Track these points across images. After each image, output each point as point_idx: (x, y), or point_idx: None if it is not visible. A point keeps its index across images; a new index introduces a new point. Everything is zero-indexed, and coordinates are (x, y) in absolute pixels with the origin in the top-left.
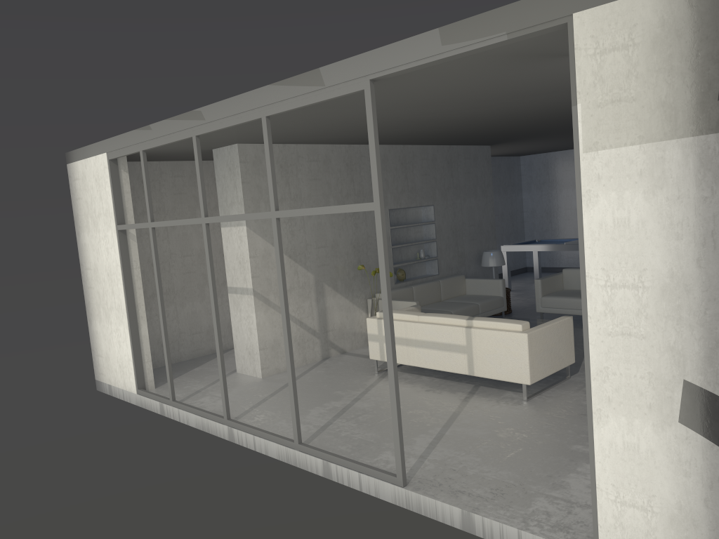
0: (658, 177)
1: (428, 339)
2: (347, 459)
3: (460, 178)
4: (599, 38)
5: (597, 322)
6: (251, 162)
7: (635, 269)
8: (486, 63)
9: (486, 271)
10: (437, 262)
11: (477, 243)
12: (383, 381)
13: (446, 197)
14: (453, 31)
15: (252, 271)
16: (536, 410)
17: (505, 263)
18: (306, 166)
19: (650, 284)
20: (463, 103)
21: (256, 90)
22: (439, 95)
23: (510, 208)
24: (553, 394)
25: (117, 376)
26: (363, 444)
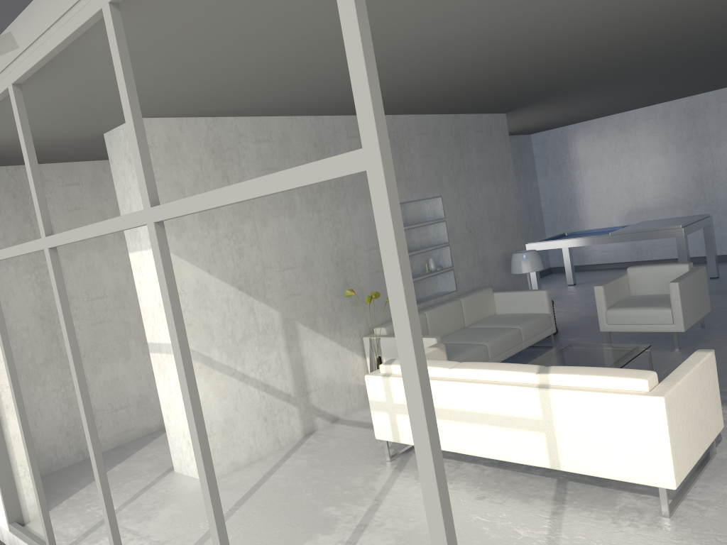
0: None
1: (472, 408)
2: None
3: (473, 158)
4: None
5: None
6: (162, 146)
7: None
8: None
9: (516, 280)
10: (454, 273)
11: (502, 243)
12: (401, 478)
13: (457, 184)
14: None
15: None
16: (701, 542)
17: None
18: (253, 150)
19: None
20: None
21: None
22: None
23: (526, 197)
24: (710, 496)
25: None
26: None
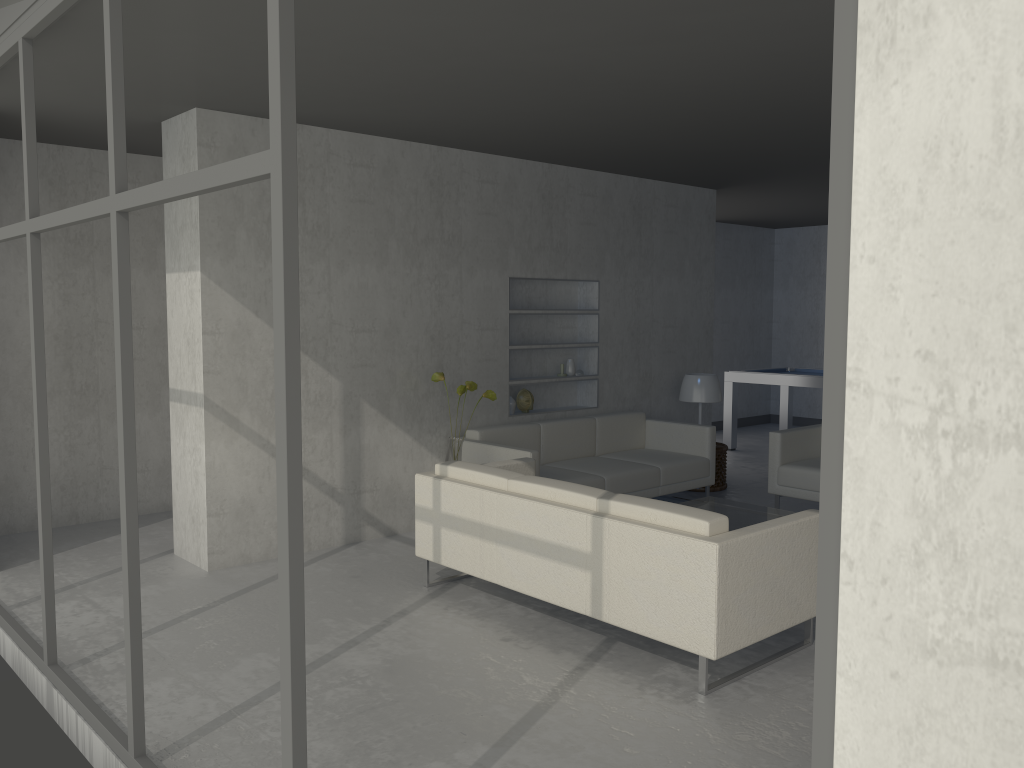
0: None
1: (521, 530)
2: None
3: (655, 240)
4: None
5: (878, 589)
6: (225, 148)
7: None
8: None
9: (688, 412)
10: (597, 384)
11: (677, 359)
12: (428, 606)
13: (626, 270)
14: None
15: (206, 362)
16: (722, 723)
17: (730, 402)
18: (345, 174)
19: None
20: (616, 11)
21: None
22: None
23: (751, 312)
24: (768, 684)
25: None
26: None
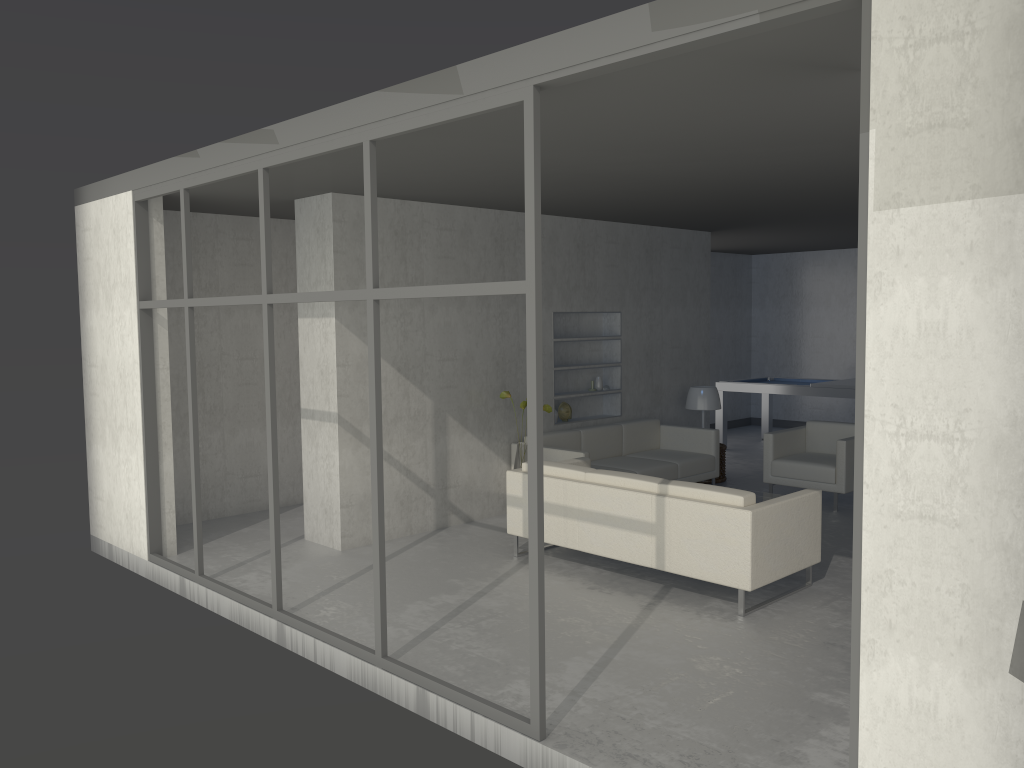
0: (1002, 256)
1: (598, 509)
2: (455, 688)
3: (664, 276)
4: (914, 22)
5: (878, 494)
6: (351, 222)
7: (950, 408)
8: (719, 72)
9: (691, 417)
10: (621, 397)
11: (682, 374)
12: (524, 569)
13: (641, 302)
14: (673, 8)
15: (339, 387)
16: (758, 631)
17: (721, 408)
18: (434, 237)
19: (975, 435)
20: (676, 149)
21: (358, 98)
22: (642, 129)
23: (733, 329)
24: (785, 609)
25: (122, 531)
26: (483, 666)
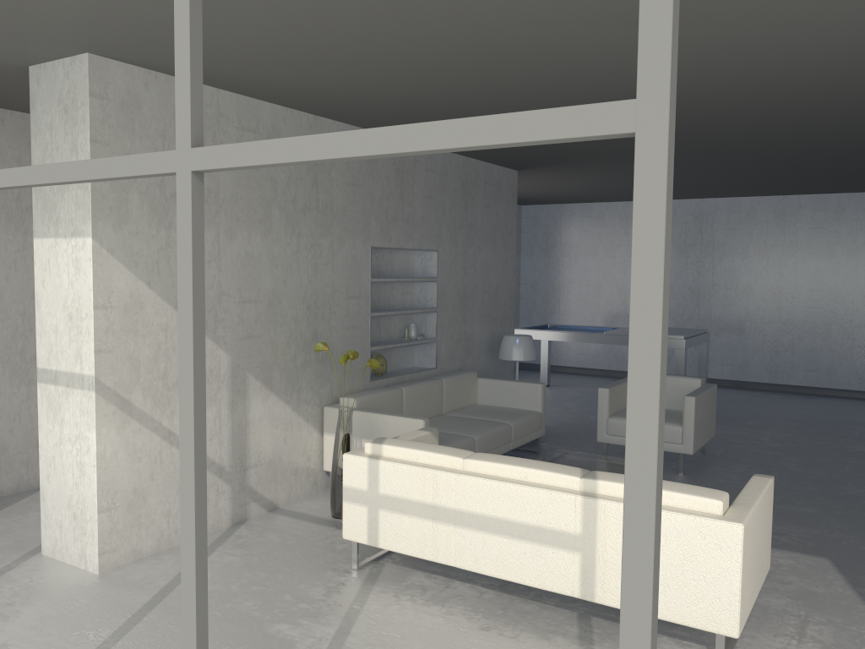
0: None
1: (488, 512)
2: None
3: (477, 214)
4: None
5: None
6: (118, 101)
7: None
8: None
9: (499, 368)
10: (436, 347)
11: (491, 321)
12: (375, 594)
13: (456, 241)
14: None
15: (97, 339)
16: None
17: None
18: (233, 138)
19: None
20: None
21: None
22: None
23: None
24: None
25: None
26: None
